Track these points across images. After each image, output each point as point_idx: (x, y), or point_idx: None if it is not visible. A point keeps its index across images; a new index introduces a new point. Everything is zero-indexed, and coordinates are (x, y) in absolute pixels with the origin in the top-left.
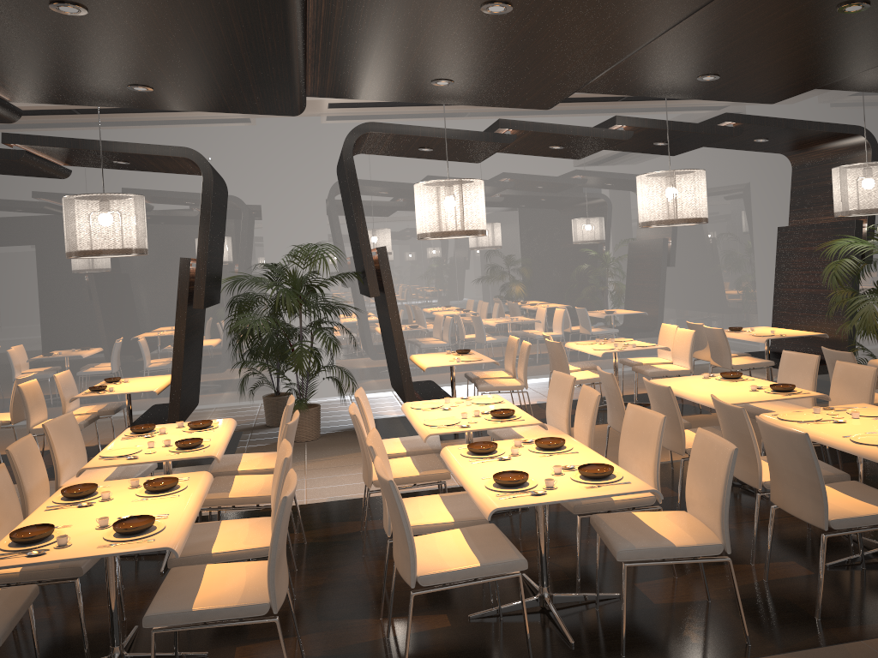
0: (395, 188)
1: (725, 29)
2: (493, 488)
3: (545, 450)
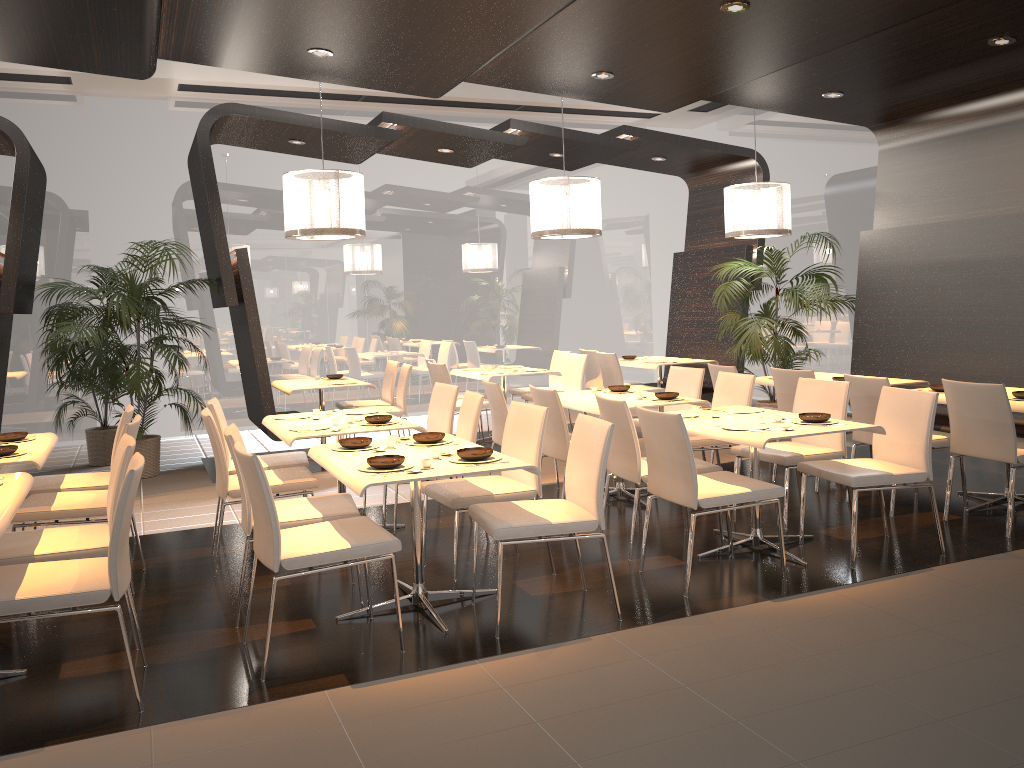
0: (258, 192)
1: (617, 20)
2: (367, 470)
3: (424, 444)
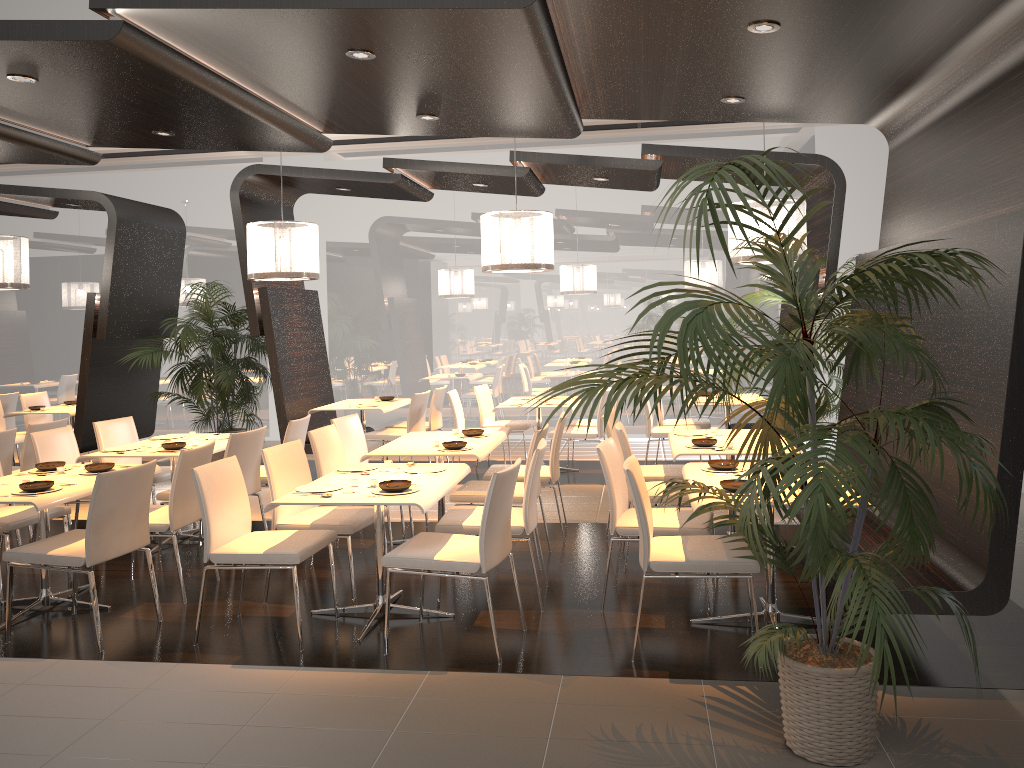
0: (395, 227)
1: (312, 77)
2: None
3: (91, 472)
